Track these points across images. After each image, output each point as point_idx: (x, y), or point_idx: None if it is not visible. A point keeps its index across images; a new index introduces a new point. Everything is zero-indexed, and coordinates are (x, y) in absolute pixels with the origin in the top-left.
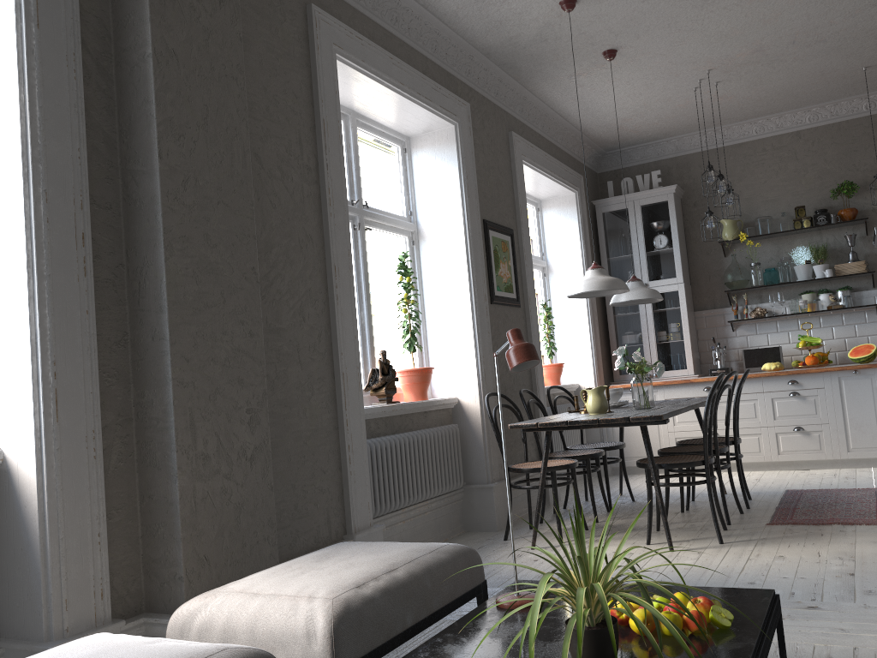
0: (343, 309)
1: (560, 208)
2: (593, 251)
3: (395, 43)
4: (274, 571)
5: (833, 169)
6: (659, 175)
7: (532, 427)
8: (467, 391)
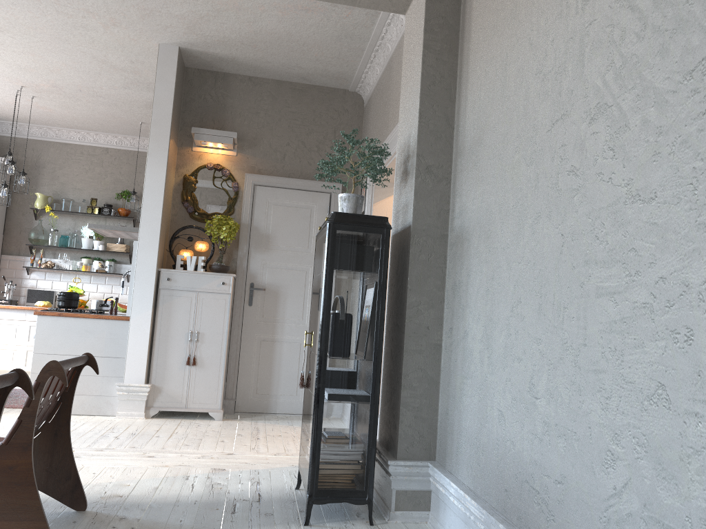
0: None
1: None
2: None
3: None
4: None
5: (124, 180)
6: (0, 146)
7: None
8: None
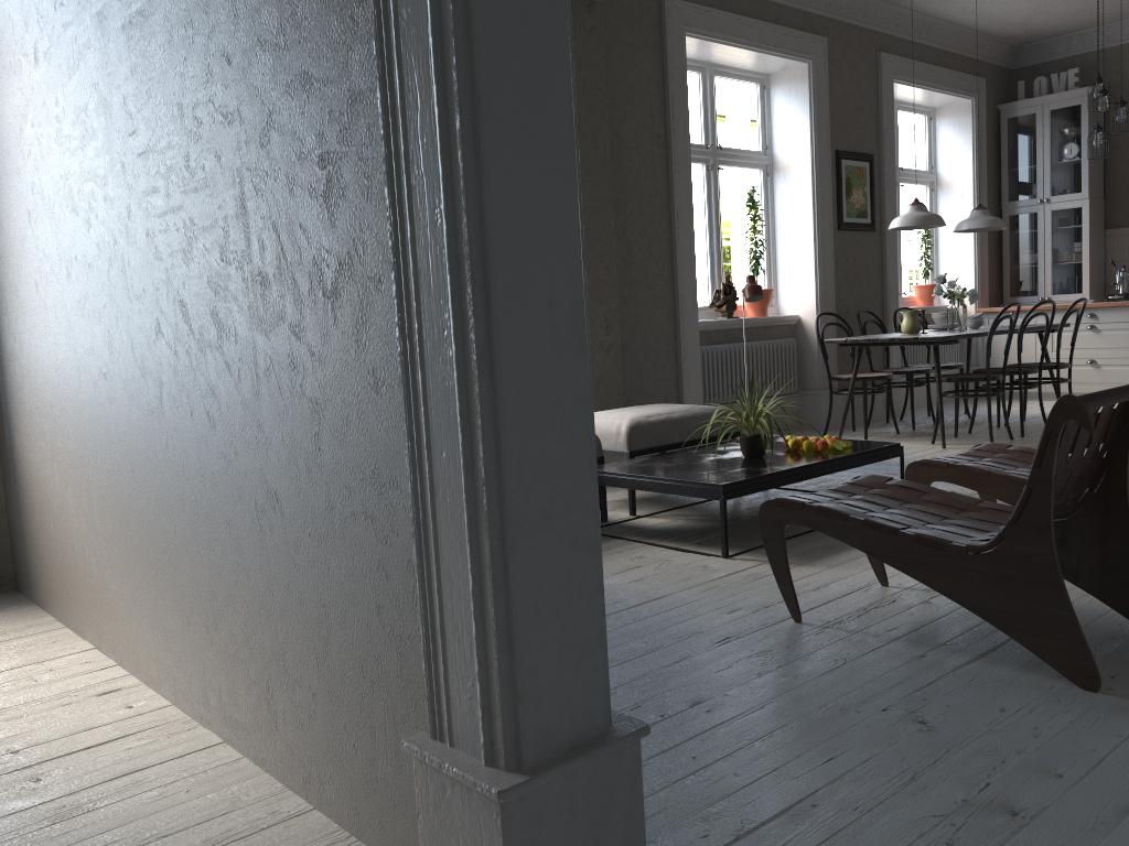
0: (683, 245)
1: (954, 117)
2: (992, 162)
3: (745, 1)
4: (609, 410)
5: None
6: (1083, 70)
7: (842, 342)
8: (806, 310)
